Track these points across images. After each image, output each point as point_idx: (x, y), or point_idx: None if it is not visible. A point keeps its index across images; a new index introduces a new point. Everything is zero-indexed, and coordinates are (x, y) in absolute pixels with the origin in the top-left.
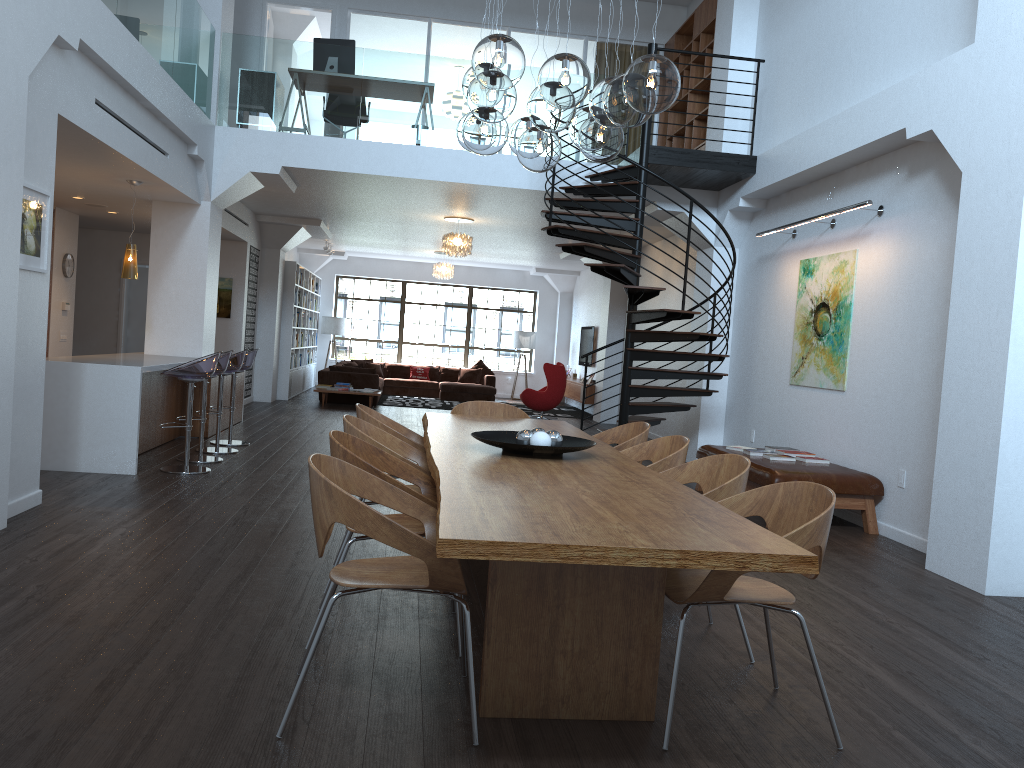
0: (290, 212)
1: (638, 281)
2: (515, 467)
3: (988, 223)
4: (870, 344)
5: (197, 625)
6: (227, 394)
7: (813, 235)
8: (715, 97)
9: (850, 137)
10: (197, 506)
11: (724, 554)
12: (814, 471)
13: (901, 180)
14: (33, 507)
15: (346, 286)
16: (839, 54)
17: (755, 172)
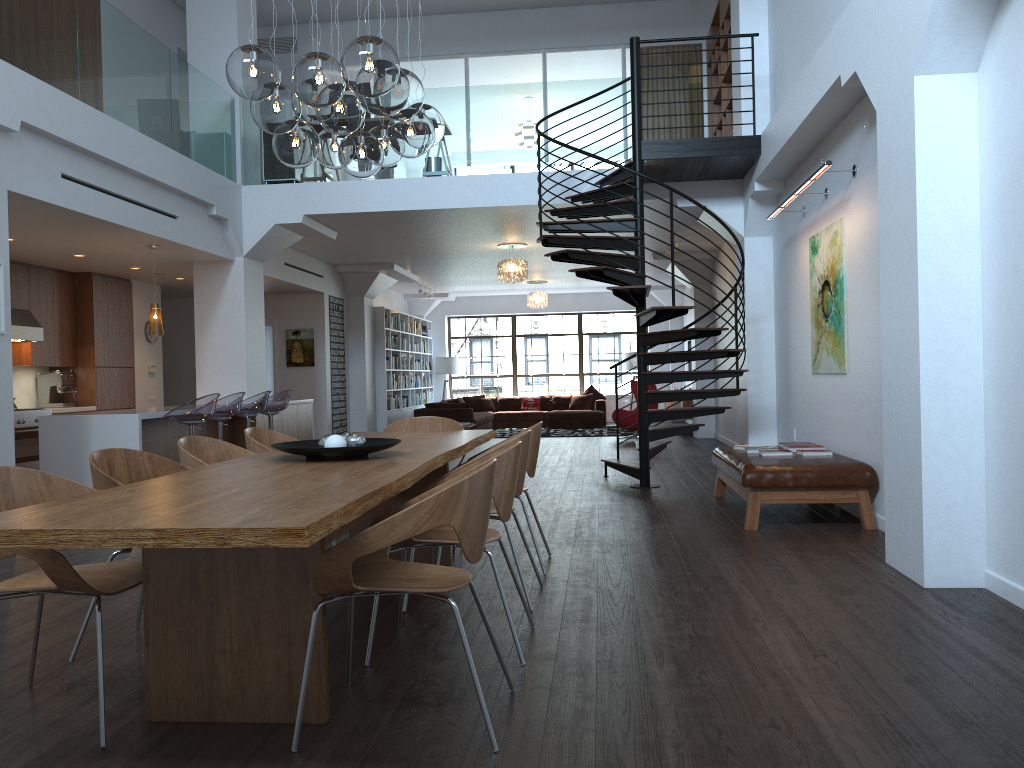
0: (359, 259)
1: (644, 282)
2: (261, 470)
3: (896, 162)
4: (859, 318)
5: (2, 642)
6: None
7: (815, 209)
8: (735, 82)
9: (810, 96)
10: None
11: (203, 530)
12: (795, 463)
13: (865, 133)
14: None
15: (458, 326)
16: (817, 11)
17: (760, 152)
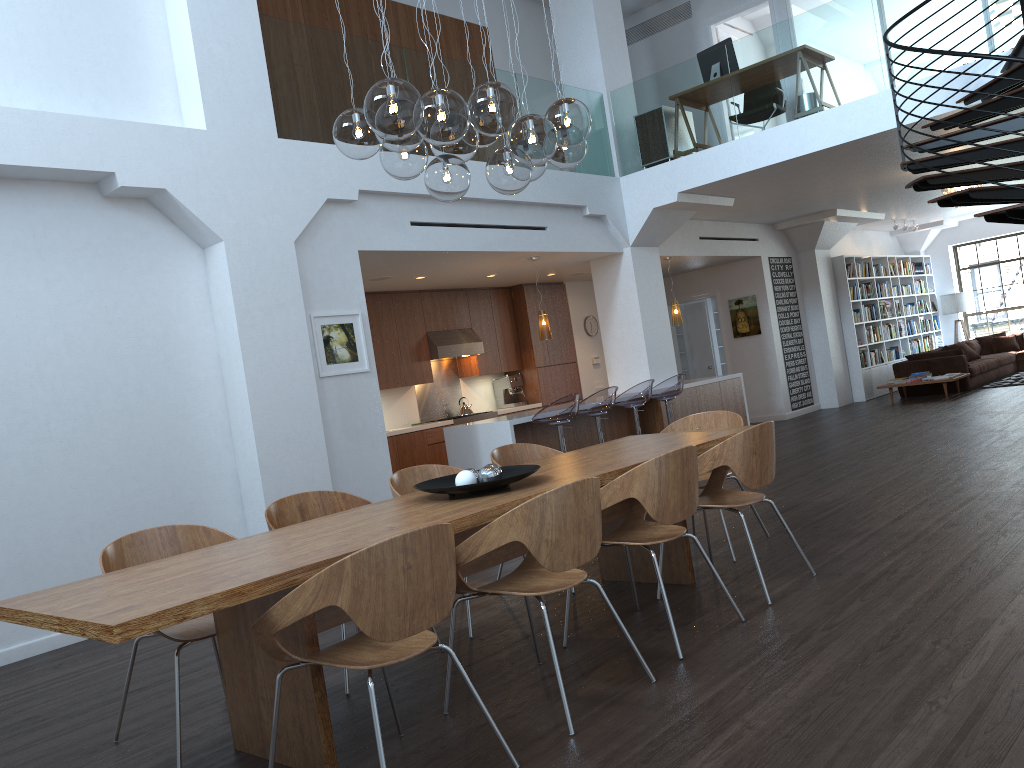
0: (792, 213)
1: None
2: (365, 516)
3: None
4: None
5: None
6: None
7: None
8: None
9: None
10: None
11: (74, 621)
12: None
13: None
14: None
15: (967, 254)
16: None
17: None
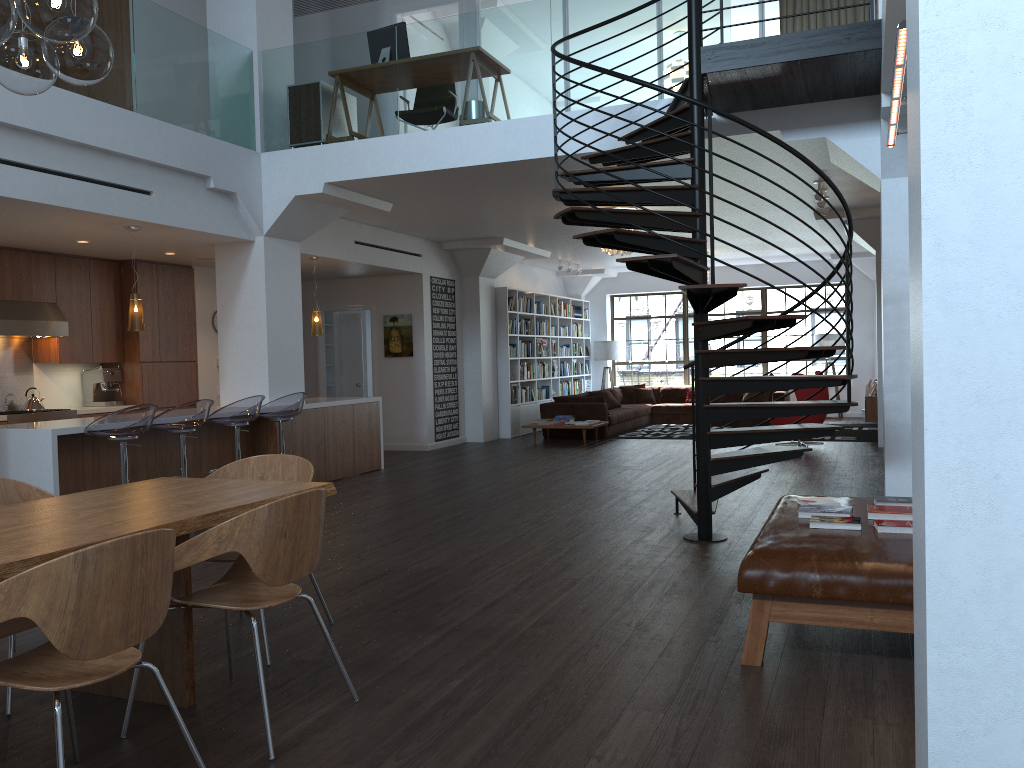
0: (458, 234)
1: (703, 250)
2: None
3: None
4: None
5: None
6: (330, 442)
7: None
8: None
9: None
10: None
11: None
12: (835, 556)
13: None
14: None
15: (622, 306)
16: None
17: (881, 45)
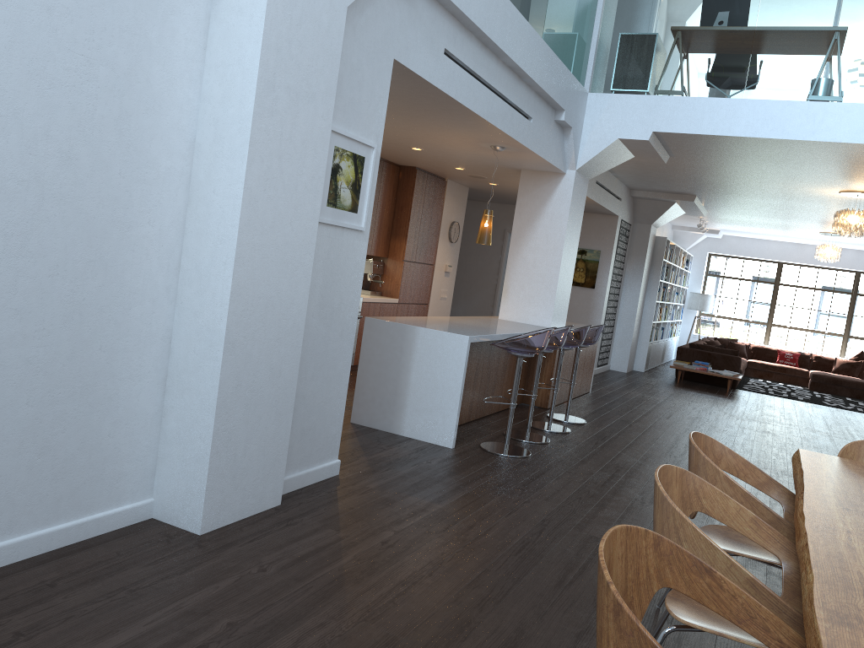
0: (663, 187)
1: None
2: None
3: None
4: None
5: None
6: None
7: None
8: None
9: None
10: (490, 509)
11: None
12: None
13: None
14: (326, 478)
15: (717, 264)
16: None
17: None
